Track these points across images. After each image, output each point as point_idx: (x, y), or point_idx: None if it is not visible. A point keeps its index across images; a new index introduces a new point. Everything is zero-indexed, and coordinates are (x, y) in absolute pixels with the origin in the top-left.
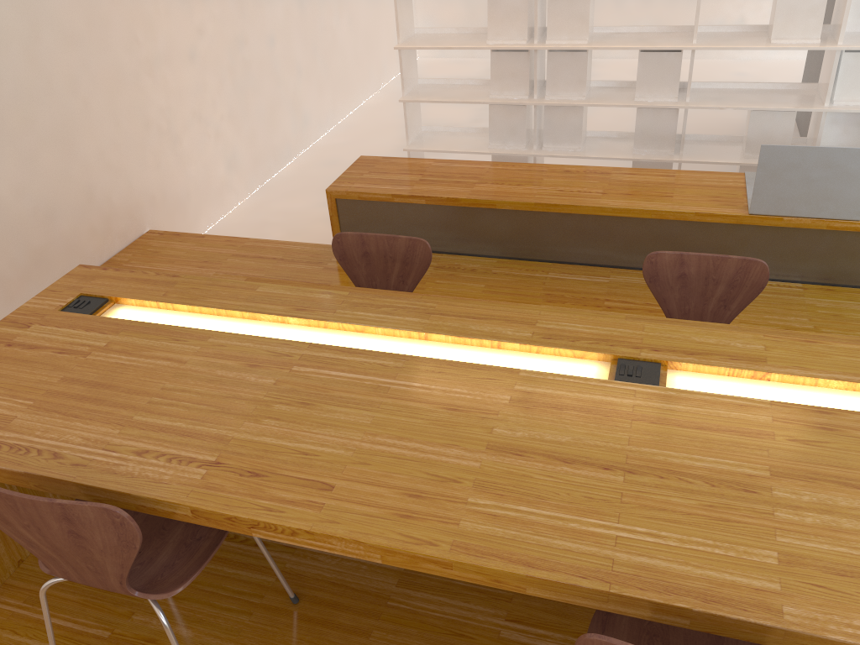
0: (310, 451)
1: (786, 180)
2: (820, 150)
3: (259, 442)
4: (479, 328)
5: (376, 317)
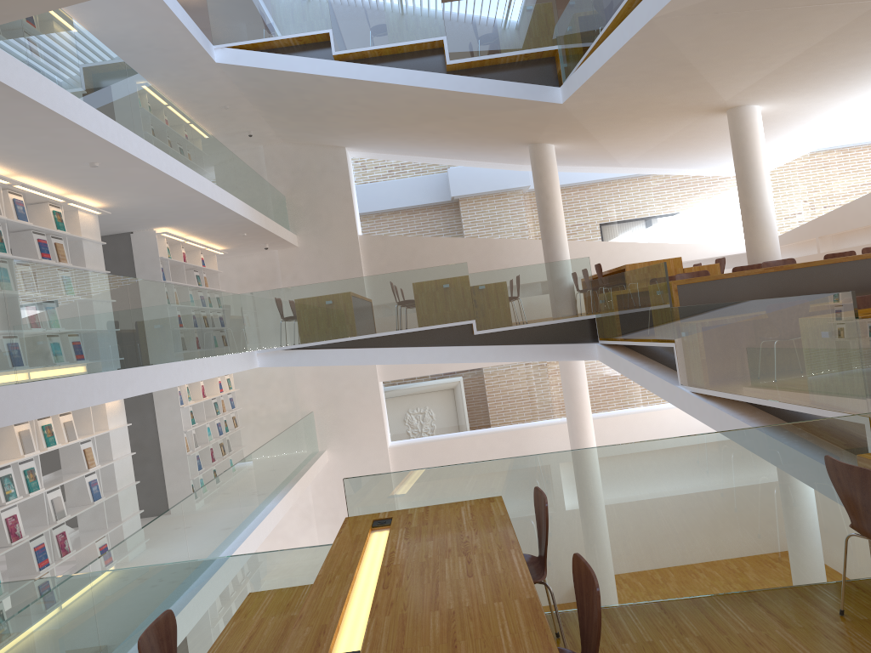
0: None
1: None
2: None
3: None
4: None
5: None
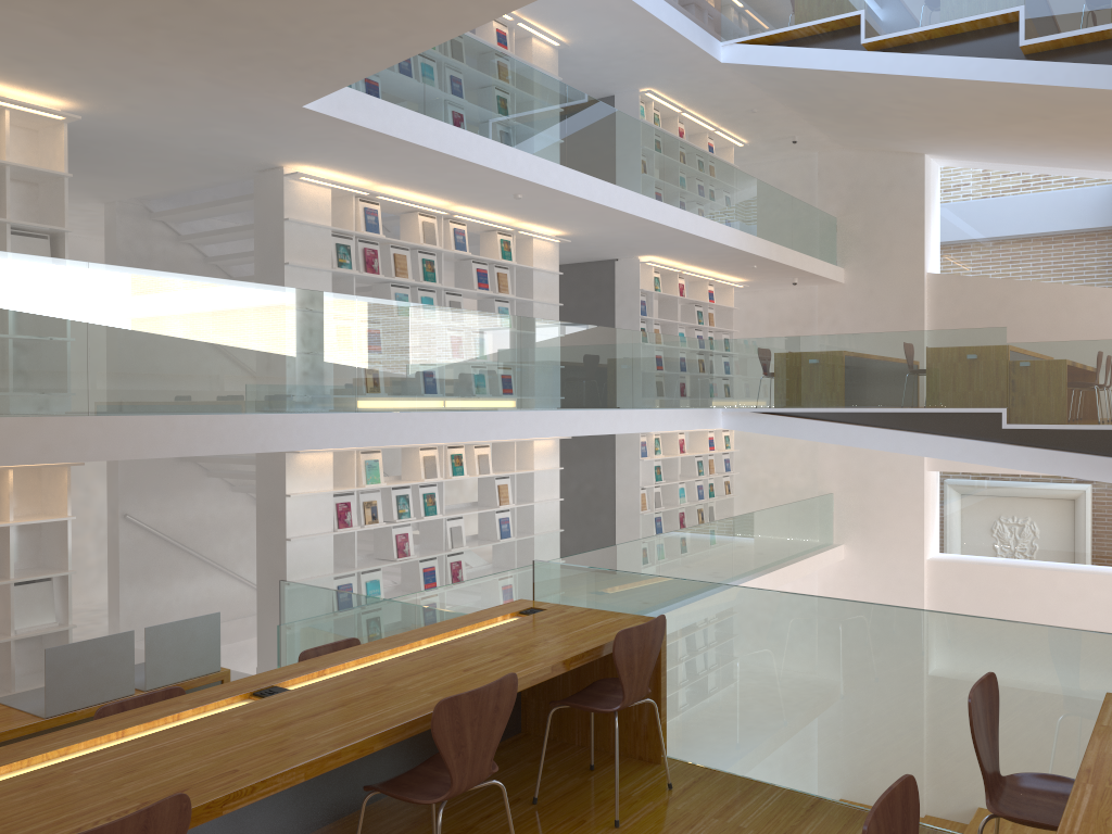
0: (189, 773)
1: (72, 675)
2: (94, 641)
3: (148, 787)
4: (153, 715)
5: (67, 741)
